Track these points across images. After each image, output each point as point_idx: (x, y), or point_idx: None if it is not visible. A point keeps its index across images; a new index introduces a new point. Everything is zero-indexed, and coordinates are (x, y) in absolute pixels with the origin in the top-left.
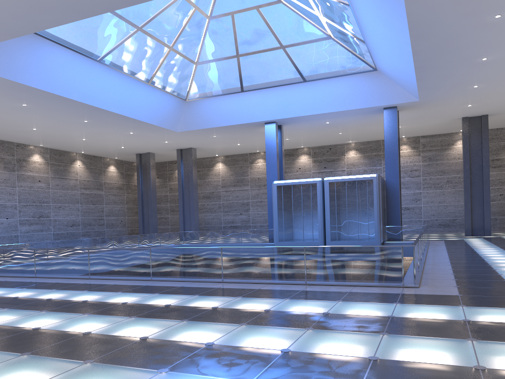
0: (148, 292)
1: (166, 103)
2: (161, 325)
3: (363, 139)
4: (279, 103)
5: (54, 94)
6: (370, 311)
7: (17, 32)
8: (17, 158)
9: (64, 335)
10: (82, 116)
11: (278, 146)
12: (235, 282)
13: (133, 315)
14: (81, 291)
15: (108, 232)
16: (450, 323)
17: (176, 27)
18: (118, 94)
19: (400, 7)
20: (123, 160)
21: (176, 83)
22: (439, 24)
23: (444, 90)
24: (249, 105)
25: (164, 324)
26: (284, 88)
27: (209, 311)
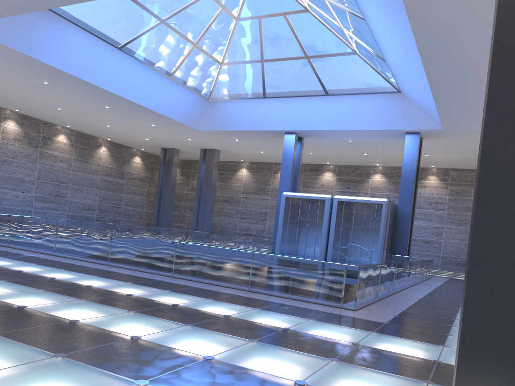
0: (88, 274)
1: (188, 100)
2: (54, 300)
3: (391, 164)
4: (300, 114)
5: (72, 75)
6: (274, 321)
7: (27, 8)
8: (42, 135)
9: None
10: (103, 102)
11: (296, 158)
12: (183, 278)
13: (44, 288)
14: (29, 263)
15: (123, 222)
16: (334, 343)
17: (202, 25)
18: (137, 83)
19: (406, 25)
20: (150, 153)
21: (199, 81)
22: (450, 49)
23: (467, 121)
24: (270, 113)
25: (59, 299)
26: (306, 99)
27: (119, 296)
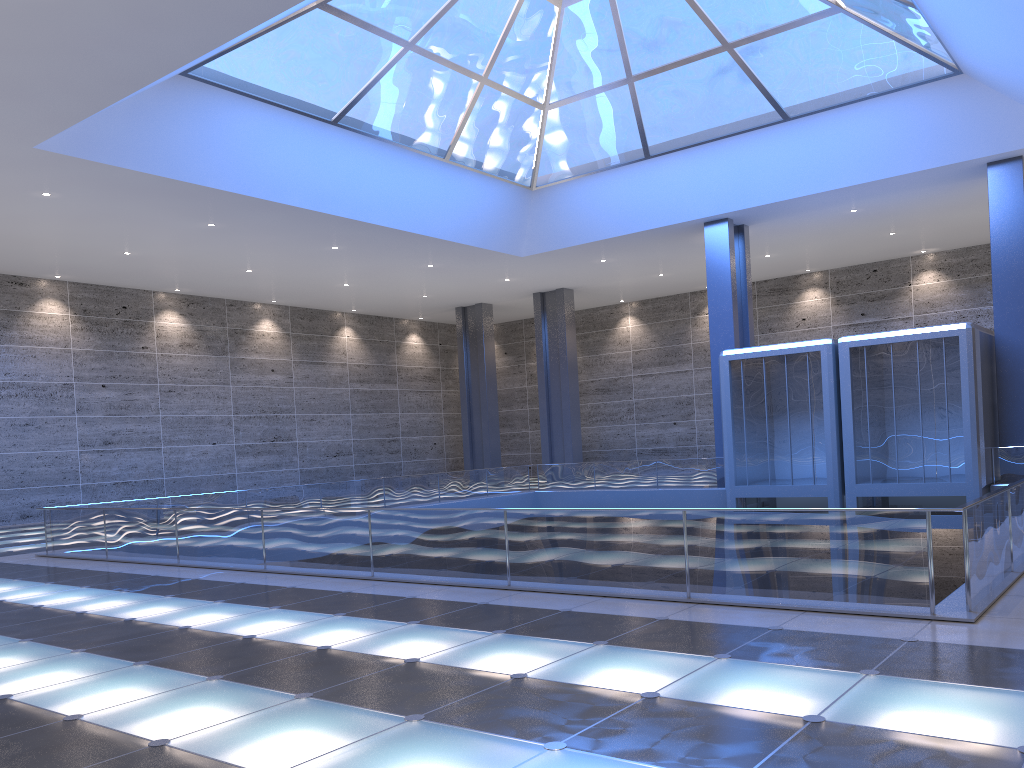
0: (326, 611)
1: (490, 198)
2: (237, 708)
3: (955, 244)
4: (732, 175)
5: (254, 197)
6: (773, 695)
7: (136, 78)
8: (230, 328)
9: (22, 722)
10: (325, 239)
11: (738, 272)
12: (533, 590)
13: (223, 672)
14: (209, 602)
15: (408, 467)
16: (968, 760)
17: (490, 34)
18: (383, 187)
19: None
20: (436, 322)
21: (506, 154)
22: None
23: None
24: (665, 187)
25: (249, 704)
26: (739, 140)
27: (389, 670)
